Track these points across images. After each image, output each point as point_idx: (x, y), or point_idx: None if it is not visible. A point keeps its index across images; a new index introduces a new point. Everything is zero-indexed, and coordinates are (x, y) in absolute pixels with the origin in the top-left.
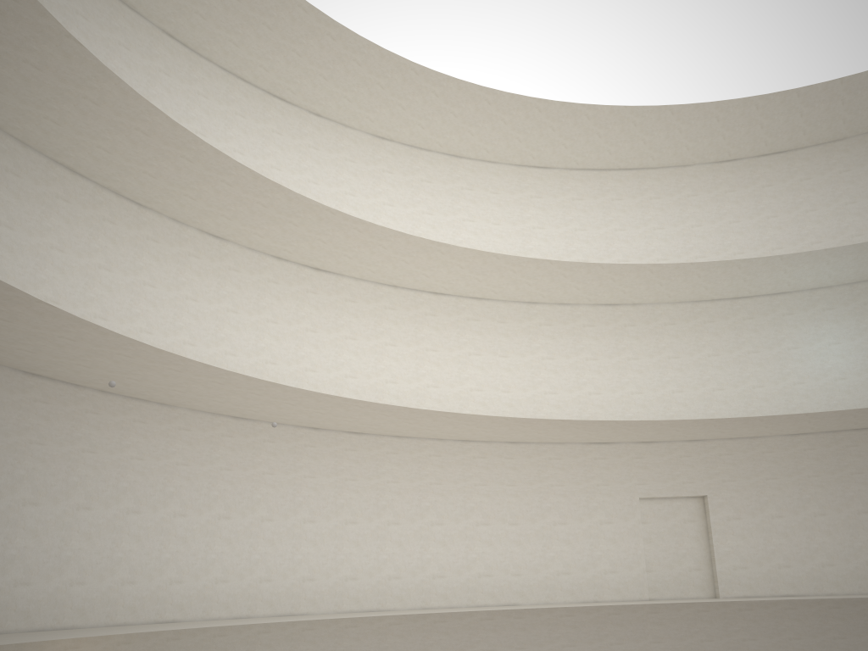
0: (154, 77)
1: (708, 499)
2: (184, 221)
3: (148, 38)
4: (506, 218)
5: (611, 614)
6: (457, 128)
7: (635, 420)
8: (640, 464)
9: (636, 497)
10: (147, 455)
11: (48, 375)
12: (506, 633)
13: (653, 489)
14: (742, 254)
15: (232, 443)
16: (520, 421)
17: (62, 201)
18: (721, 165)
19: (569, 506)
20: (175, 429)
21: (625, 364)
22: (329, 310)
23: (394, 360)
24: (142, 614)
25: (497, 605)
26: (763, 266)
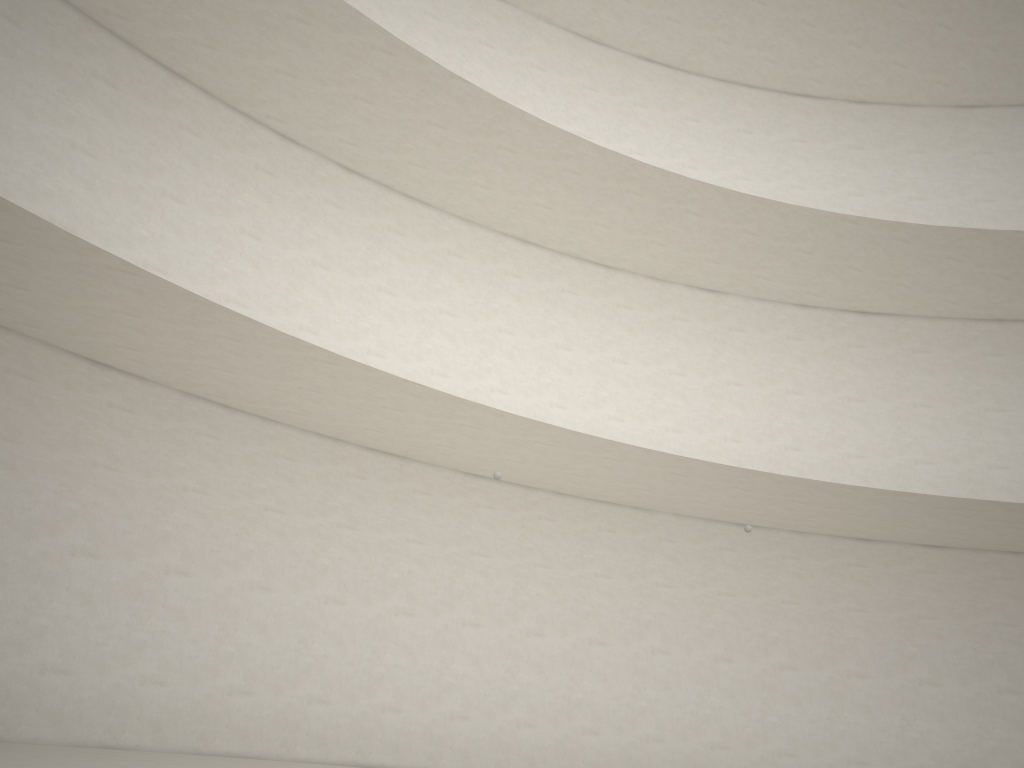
0: (627, 114)
1: None
2: (665, 278)
3: (620, 71)
4: None
5: None
6: None
7: None
8: None
9: None
10: (616, 572)
11: (491, 476)
12: None
13: None
14: None
15: (735, 560)
16: None
17: (512, 277)
18: None
19: None
20: (653, 540)
21: None
22: (884, 368)
23: (1002, 433)
24: None
25: None
26: None
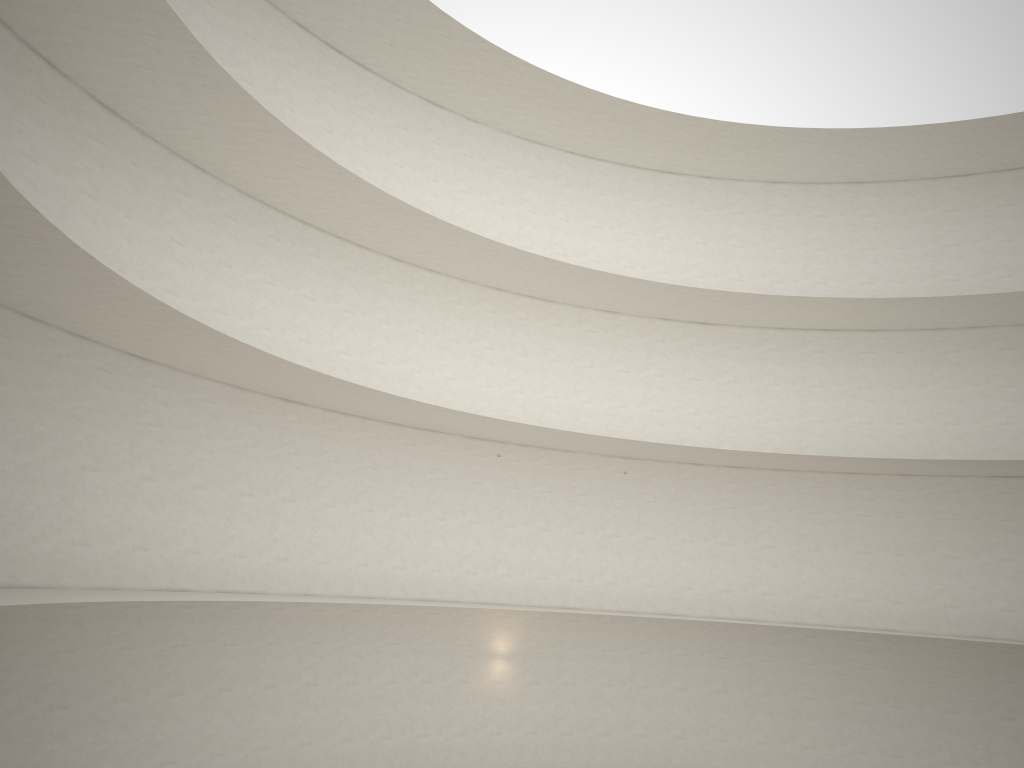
0: (558, 193)
1: None
2: (582, 305)
3: (553, 162)
4: (913, 240)
5: (1004, 652)
6: (846, 162)
7: None
8: None
9: None
10: (555, 489)
11: (483, 438)
12: (881, 655)
13: None
14: None
15: (622, 478)
16: (880, 460)
17: (490, 313)
18: None
19: (964, 540)
20: (575, 469)
21: None
22: (713, 359)
23: (777, 399)
24: (552, 601)
25: (874, 629)
26: None
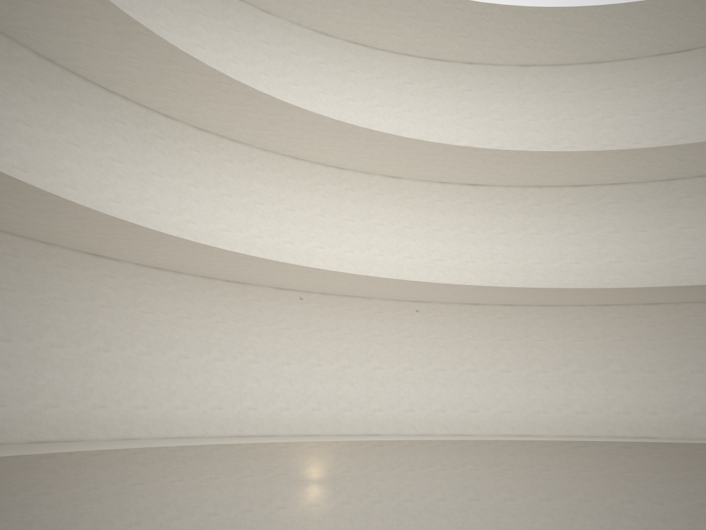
0: (345, 77)
1: None
2: (370, 172)
3: (339, 51)
4: (645, 107)
5: None
6: (587, 42)
7: None
8: None
9: None
10: (355, 331)
11: (289, 288)
12: (643, 460)
13: None
14: None
15: (413, 319)
16: (637, 290)
17: (290, 179)
18: None
19: None
20: (372, 313)
21: None
22: (484, 214)
23: (540, 246)
24: (357, 429)
25: (635, 437)
26: None
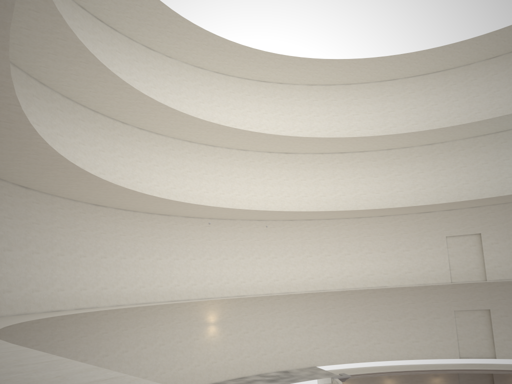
0: (213, 92)
1: (481, 235)
2: (230, 147)
3: (209, 77)
4: (374, 109)
5: (432, 289)
6: (344, 74)
7: (443, 199)
8: (446, 220)
9: (444, 236)
10: (228, 238)
11: (192, 216)
12: (381, 298)
13: (452, 232)
14: (500, 108)
15: (258, 230)
16: (375, 210)
17: (188, 154)
18: (490, 60)
19: (410, 242)
20: (236, 228)
21: (438, 173)
22: (293, 169)
23: (324, 186)
24: (232, 293)
25: (377, 287)
26: (500, 120)
